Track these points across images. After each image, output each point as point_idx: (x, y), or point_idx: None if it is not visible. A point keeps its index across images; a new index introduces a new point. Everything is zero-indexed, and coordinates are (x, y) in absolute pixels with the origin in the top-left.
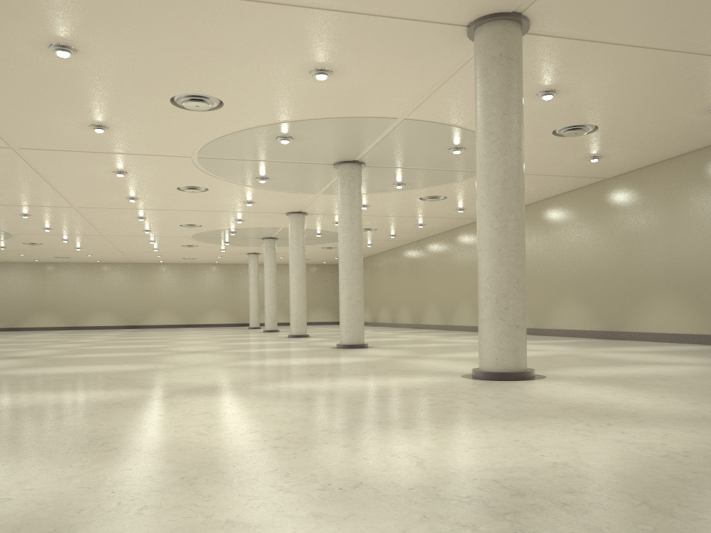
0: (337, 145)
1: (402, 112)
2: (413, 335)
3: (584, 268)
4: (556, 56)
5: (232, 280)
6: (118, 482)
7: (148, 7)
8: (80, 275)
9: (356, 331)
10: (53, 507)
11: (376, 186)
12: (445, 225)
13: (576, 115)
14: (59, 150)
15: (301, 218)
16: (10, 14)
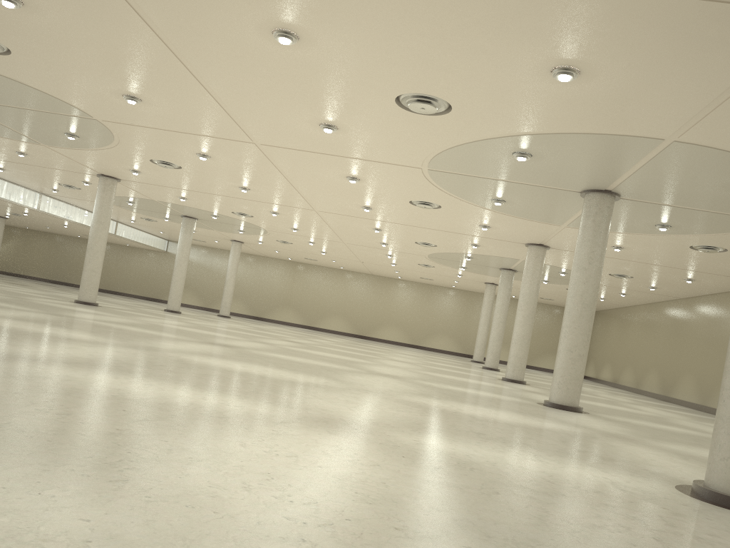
0: (584, 168)
1: (671, 132)
2: (652, 409)
3: None
4: None
5: (467, 307)
6: (40, 539)
7: None
8: (324, 279)
9: (570, 390)
10: None
11: (633, 225)
12: (722, 284)
13: None
14: (295, 149)
15: (541, 252)
16: None
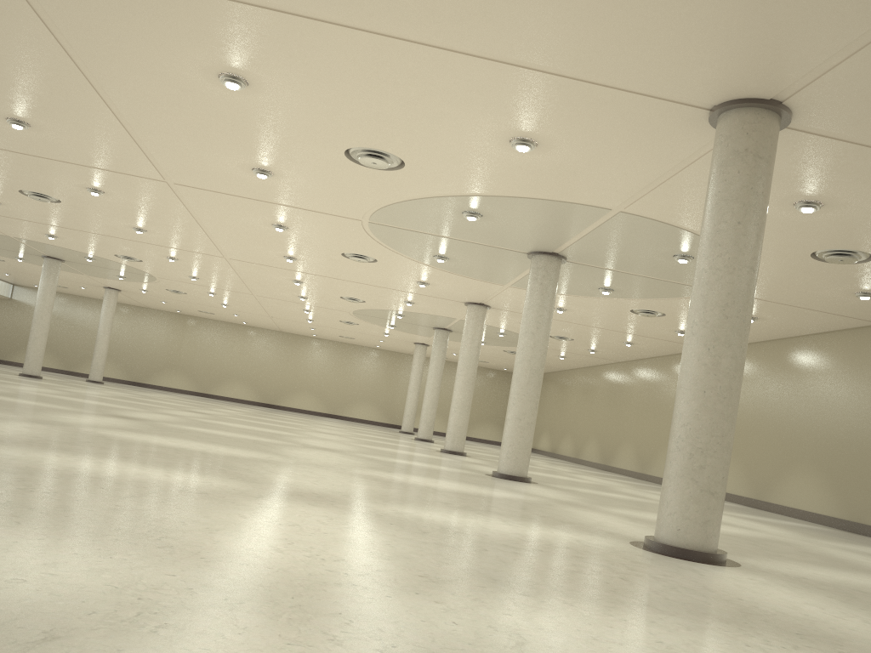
0: (534, 231)
1: (618, 203)
2: (594, 478)
3: (833, 433)
4: (824, 160)
5: (392, 371)
6: (151, 588)
7: (332, 45)
8: (221, 336)
9: (519, 460)
10: (64, 602)
11: (578, 287)
12: (660, 348)
13: (845, 237)
14: (216, 191)
15: (482, 312)
16: (181, 35)
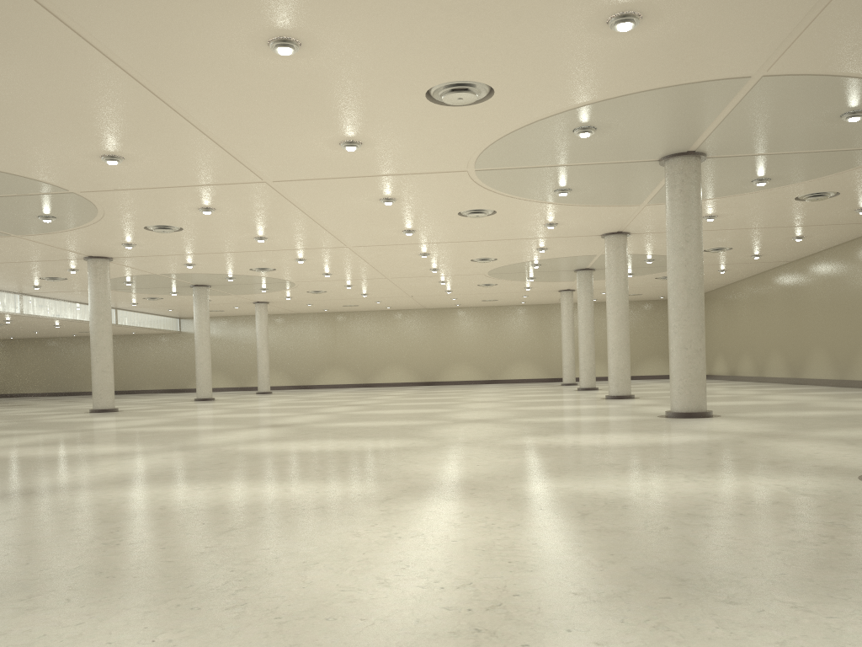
0: (660, 131)
1: (758, 66)
2: (787, 396)
3: None
4: None
5: (543, 324)
6: None
7: None
8: (370, 325)
9: (694, 393)
10: None
11: (726, 186)
12: (838, 235)
13: None
14: (315, 179)
15: (622, 241)
16: (214, 7)
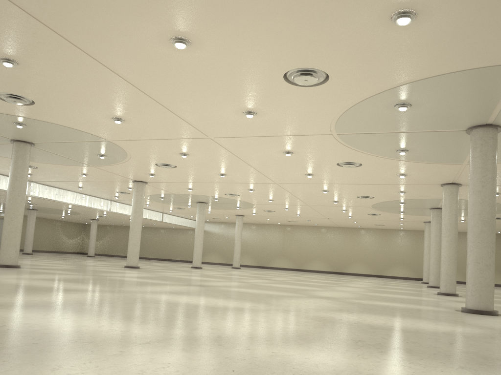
0: (460, 107)
1: None
2: None
3: None
4: None
5: (415, 243)
6: None
7: None
8: (305, 234)
9: (483, 296)
10: None
11: None
12: None
13: None
14: (238, 137)
15: (454, 189)
16: (128, 16)
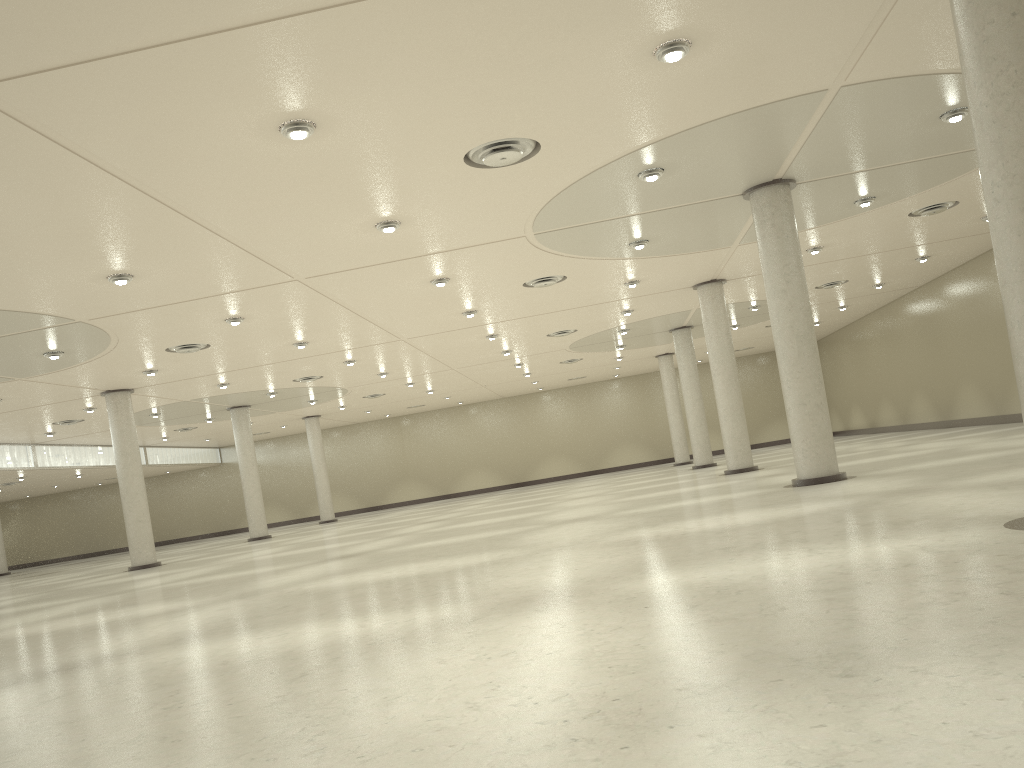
0: (737, 162)
1: (833, 77)
2: (935, 443)
3: None
4: None
5: (643, 397)
6: None
7: (379, 29)
8: (442, 426)
9: (821, 455)
10: None
11: (825, 212)
12: (968, 249)
13: None
14: (353, 268)
15: (717, 290)
16: (214, 99)
